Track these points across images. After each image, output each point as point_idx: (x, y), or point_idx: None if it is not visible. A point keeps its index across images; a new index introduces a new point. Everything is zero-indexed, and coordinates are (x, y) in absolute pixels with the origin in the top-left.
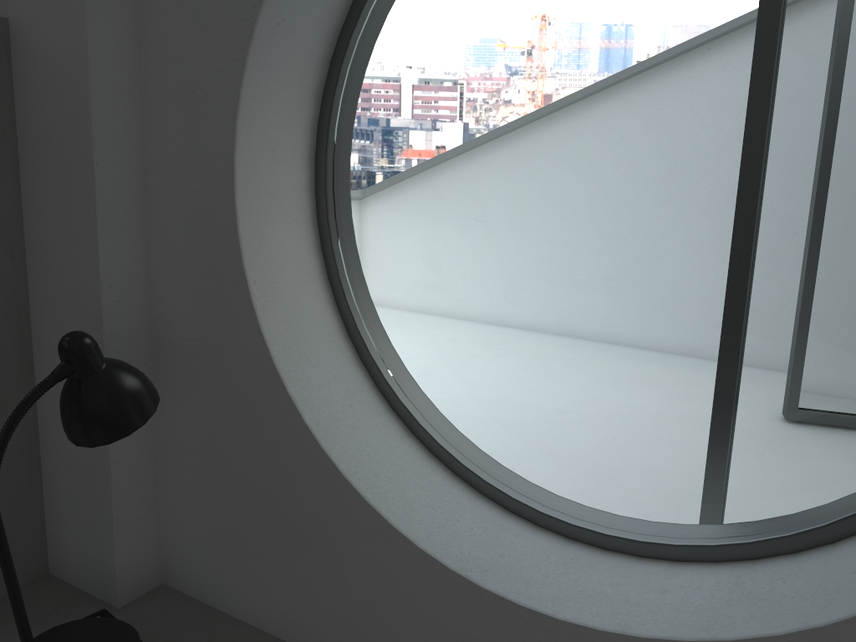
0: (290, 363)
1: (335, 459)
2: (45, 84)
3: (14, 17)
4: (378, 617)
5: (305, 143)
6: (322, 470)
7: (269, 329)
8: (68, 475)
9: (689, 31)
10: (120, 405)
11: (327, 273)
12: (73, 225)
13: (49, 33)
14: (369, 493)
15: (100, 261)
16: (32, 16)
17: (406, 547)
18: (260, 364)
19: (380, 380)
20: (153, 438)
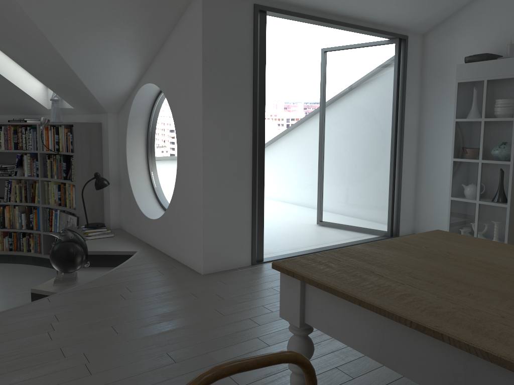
0: (133, 181)
1: (135, 197)
2: (104, 134)
3: (102, 122)
4: (138, 225)
5: (143, 143)
6: (133, 199)
7: (130, 175)
8: (106, 204)
9: None
10: (101, 183)
11: (148, 167)
12: (107, 157)
13: (105, 125)
14: (138, 203)
15: (109, 163)
16: (103, 122)
17: (140, 211)
18: (128, 181)
19: (153, 187)
20: (119, 198)
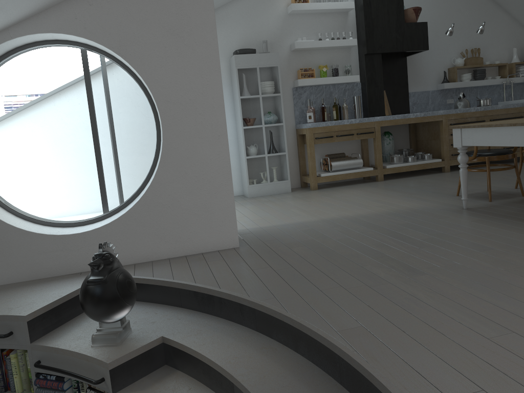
0: None
1: (2, 220)
2: None
3: None
4: (27, 259)
5: None
6: None
7: None
8: None
9: (23, 76)
10: None
11: None
12: None
13: None
14: (16, 226)
15: None
16: None
17: (33, 234)
18: None
19: (1, 203)
20: None
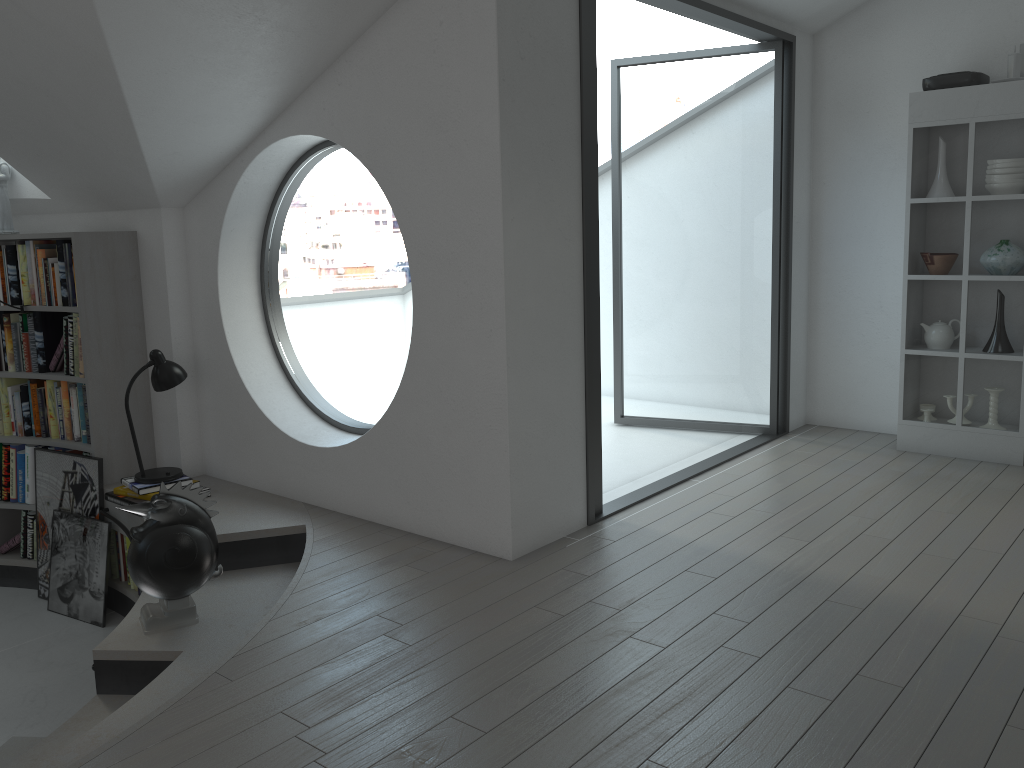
0: (243, 365)
1: (256, 401)
2: (150, 257)
3: (139, 231)
4: (273, 464)
5: (254, 274)
6: (252, 406)
7: (234, 351)
8: (163, 422)
9: None
10: (171, 375)
11: (268, 330)
12: (161, 313)
13: (151, 237)
14: (268, 413)
15: (171, 327)
16: (145, 230)
17: (278, 431)
18: (231, 366)
19: (288, 375)
20: (197, 405)
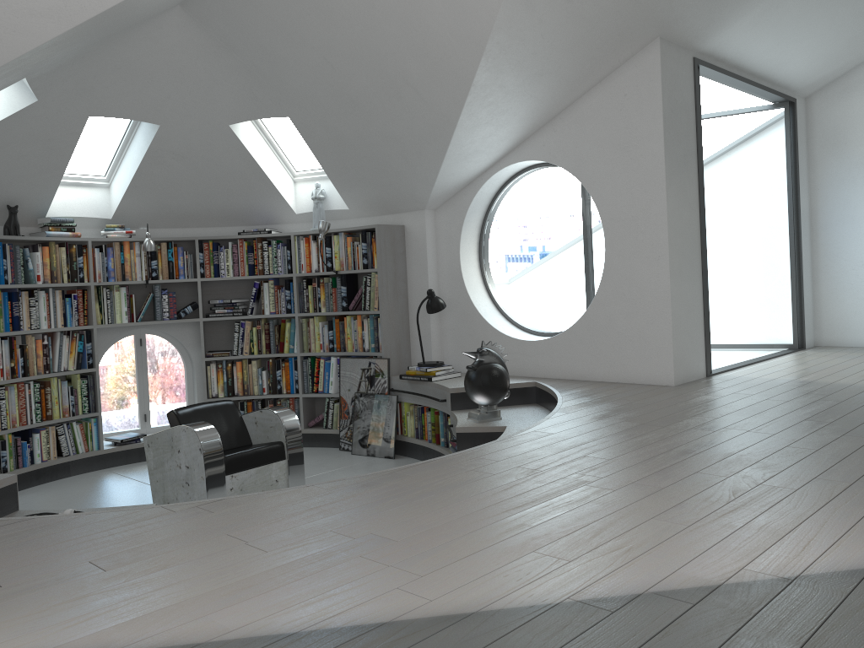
0: (474, 300)
1: (486, 320)
2: (414, 239)
3: (406, 225)
4: None
5: (476, 248)
6: (483, 323)
7: (469, 292)
8: (418, 339)
9: None
10: (439, 303)
11: (483, 281)
12: (421, 272)
13: (415, 228)
14: (494, 326)
15: (428, 279)
16: (411, 224)
17: (503, 335)
18: (467, 300)
19: (498, 307)
20: (440, 328)
